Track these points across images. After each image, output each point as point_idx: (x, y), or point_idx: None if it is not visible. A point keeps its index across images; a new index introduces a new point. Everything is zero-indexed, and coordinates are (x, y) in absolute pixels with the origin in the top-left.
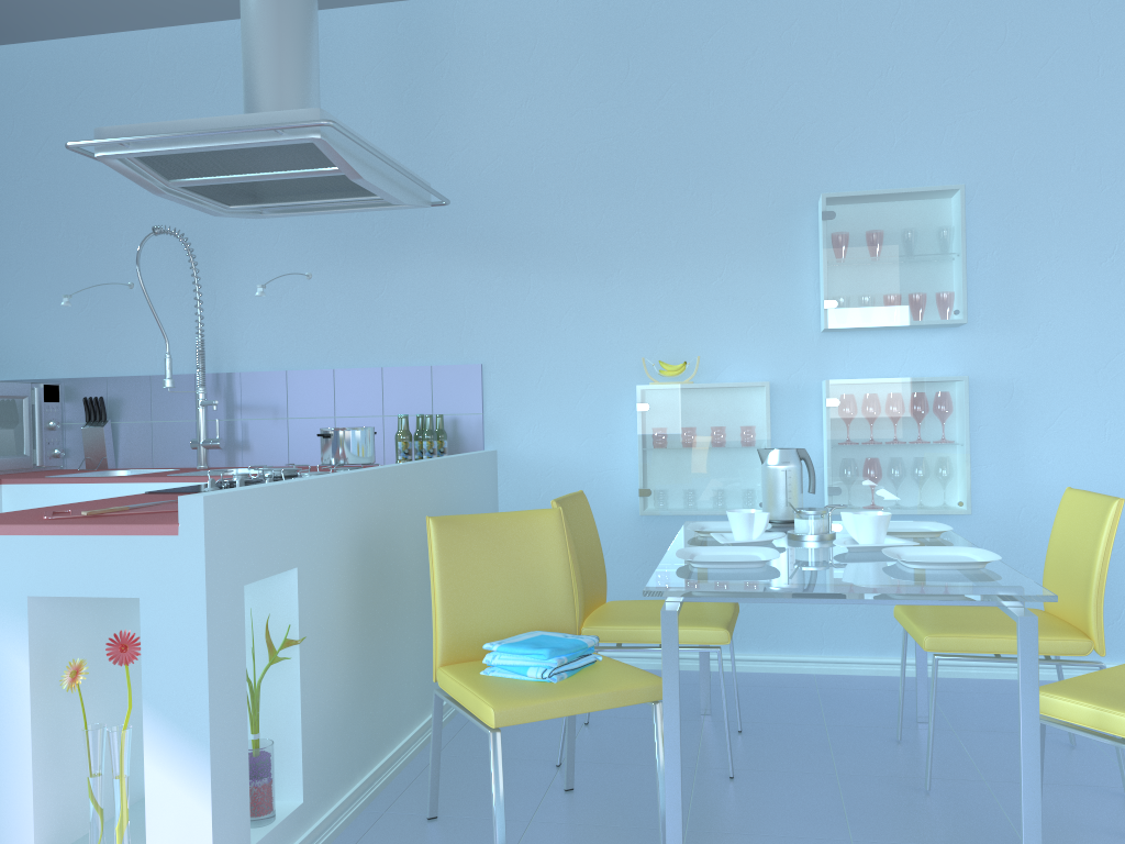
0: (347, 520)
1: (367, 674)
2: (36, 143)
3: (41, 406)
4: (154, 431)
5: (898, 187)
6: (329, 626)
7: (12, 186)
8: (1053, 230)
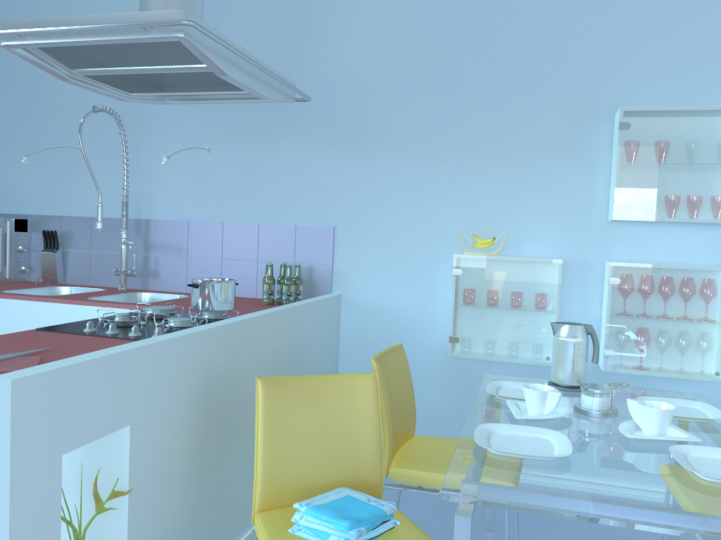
0: (190, 373)
1: (204, 498)
2: None
3: (11, 234)
4: (92, 258)
5: (684, 105)
6: (164, 469)
7: (2, 70)
8: None
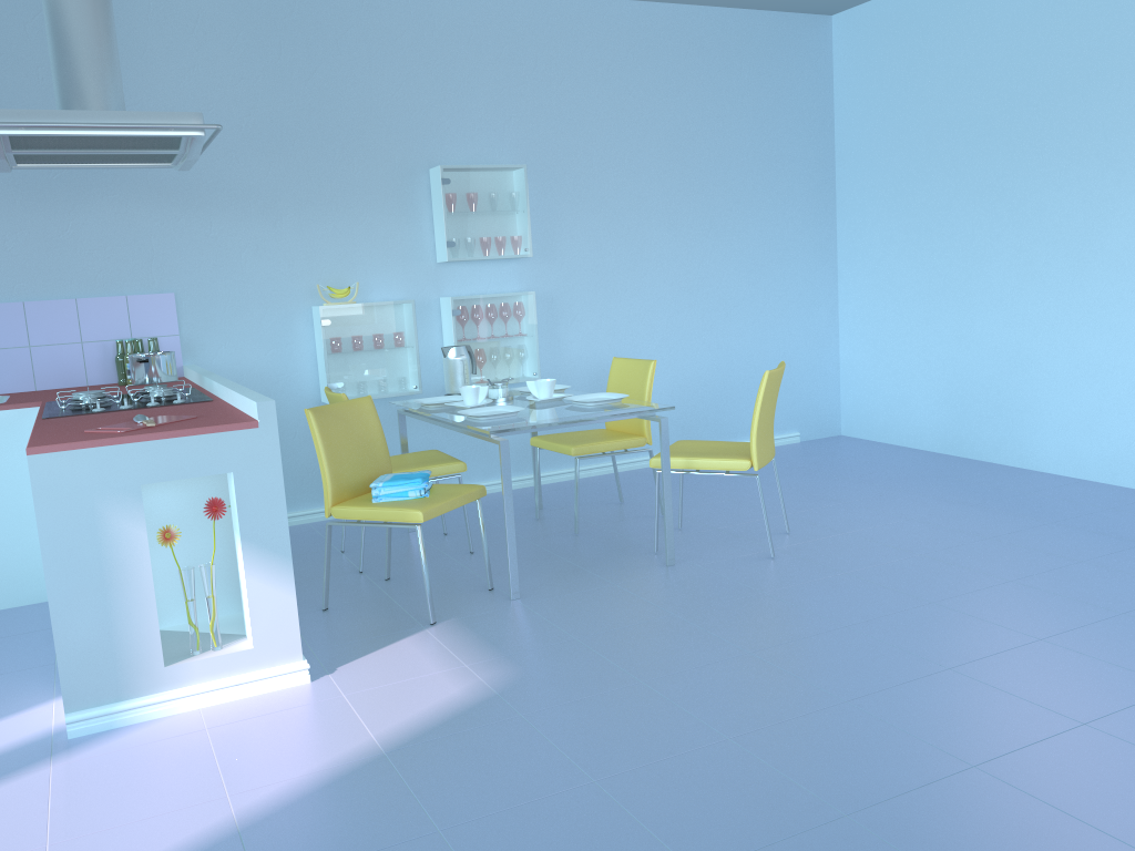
0: None
1: None
2: None
3: None
4: None
5: (479, 161)
6: None
7: None
8: (569, 195)
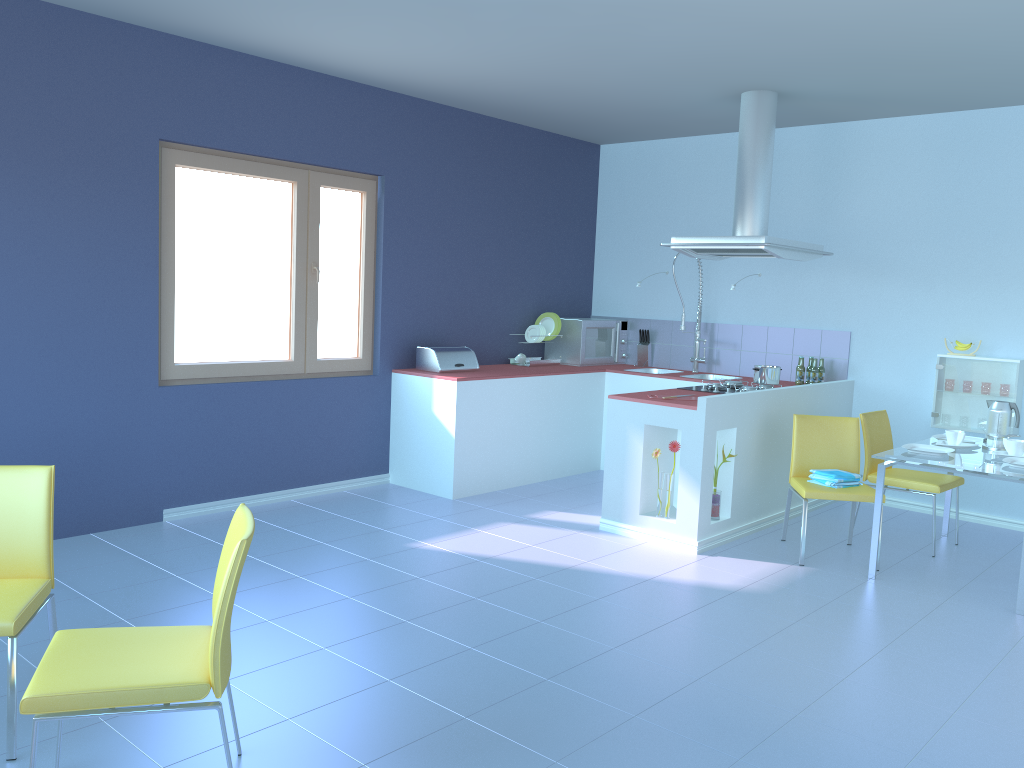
0: (759, 411)
1: (762, 477)
2: (626, 195)
3: (619, 332)
4: (671, 349)
5: None
6: (747, 453)
7: (613, 217)
8: None
